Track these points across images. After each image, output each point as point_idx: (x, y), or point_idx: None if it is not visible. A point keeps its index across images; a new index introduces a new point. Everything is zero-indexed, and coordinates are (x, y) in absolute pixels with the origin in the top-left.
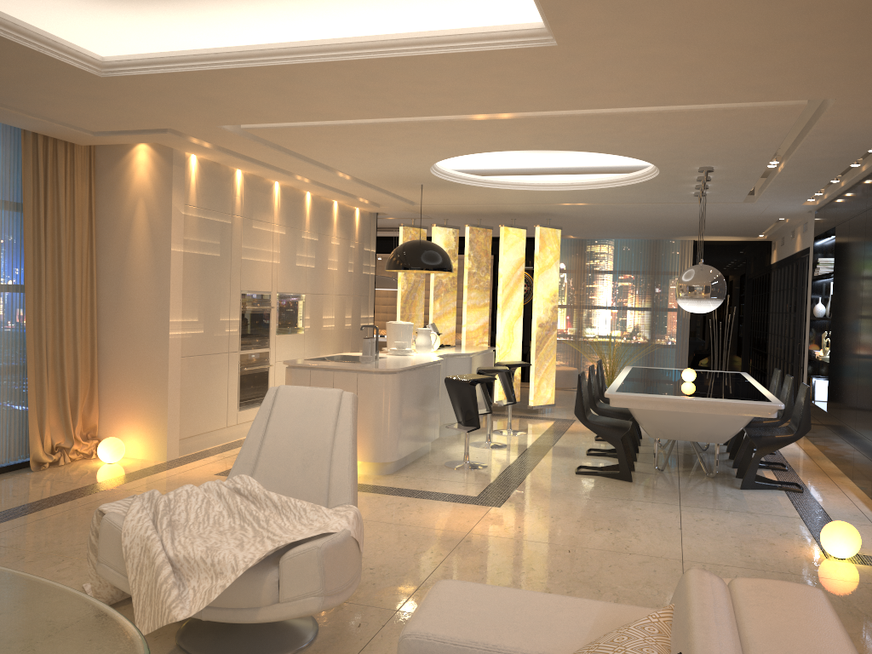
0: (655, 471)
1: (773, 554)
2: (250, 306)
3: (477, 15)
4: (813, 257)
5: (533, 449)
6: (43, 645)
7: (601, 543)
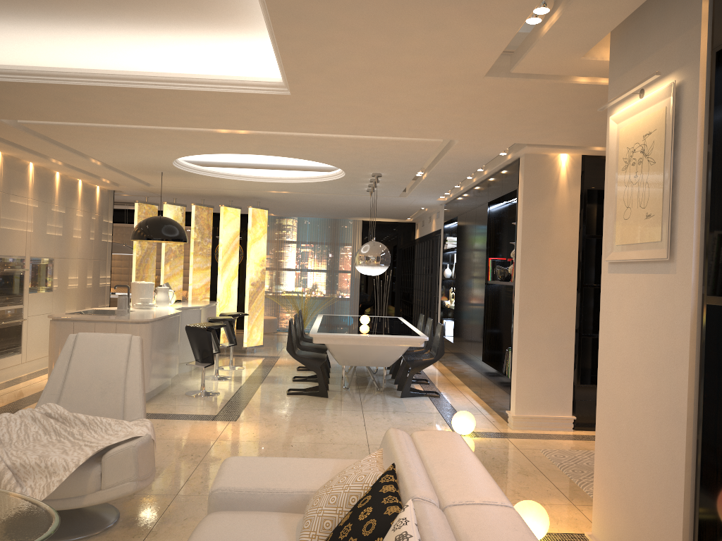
0: (343, 389)
1: None
2: (8, 269)
3: (228, 62)
4: (443, 236)
5: (252, 379)
6: None
7: (313, 439)
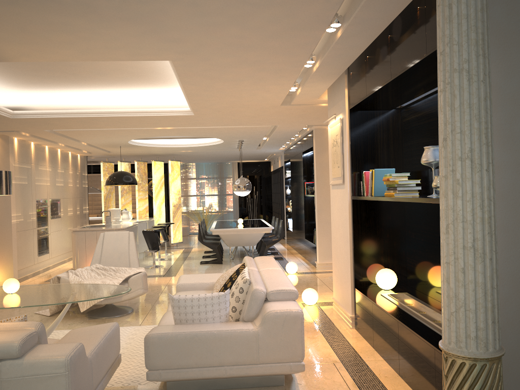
0: (230, 260)
1: None
2: (41, 206)
3: (161, 97)
4: (284, 170)
5: (179, 258)
6: (99, 288)
7: None
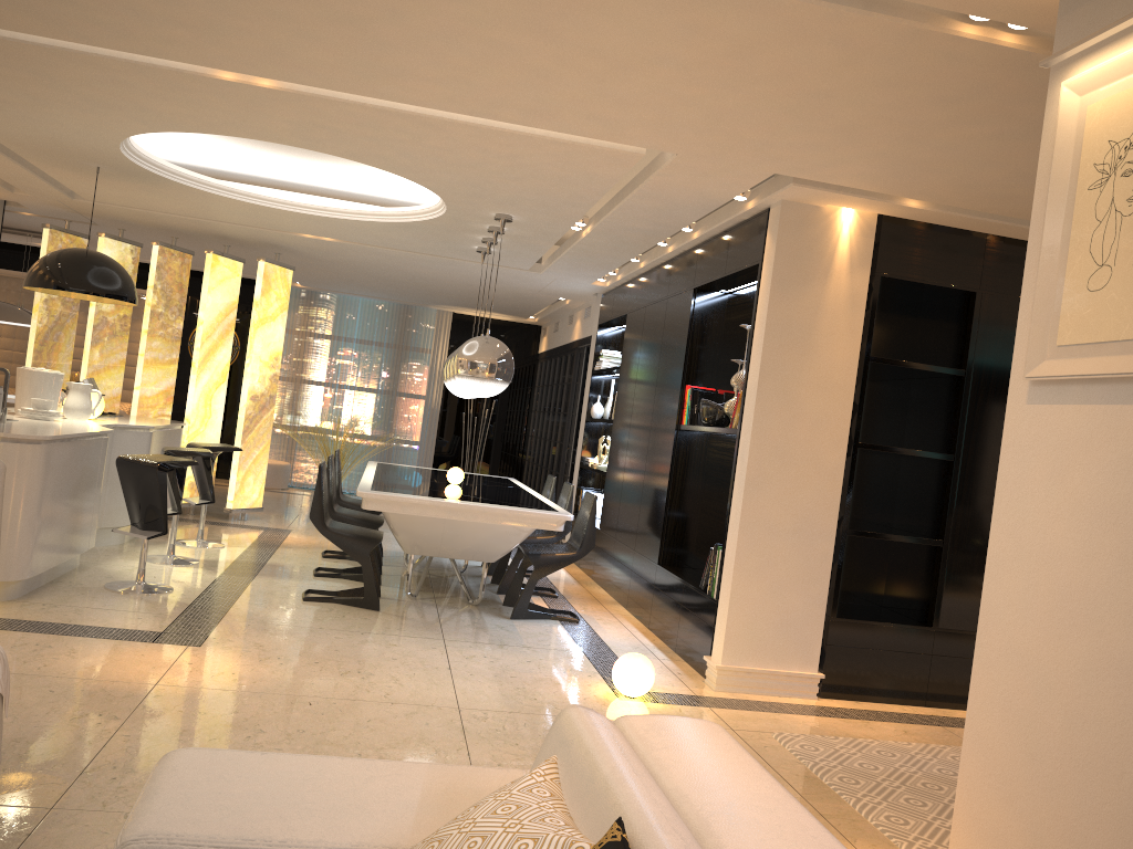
0: (406, 597)
1: (561, 696)
2: None
3: None
4: (596, 348)
5: (238, 567)
6: None
7: (352, 691)
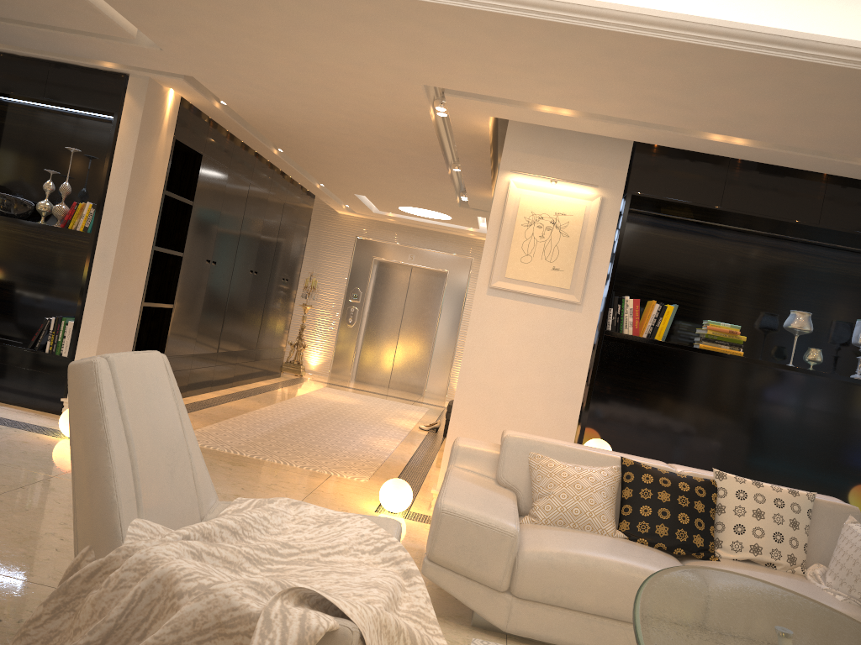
0: None
1: (55, 449)
2: None
3: None
4: None
5: None
6: (720, 594)
7: None
